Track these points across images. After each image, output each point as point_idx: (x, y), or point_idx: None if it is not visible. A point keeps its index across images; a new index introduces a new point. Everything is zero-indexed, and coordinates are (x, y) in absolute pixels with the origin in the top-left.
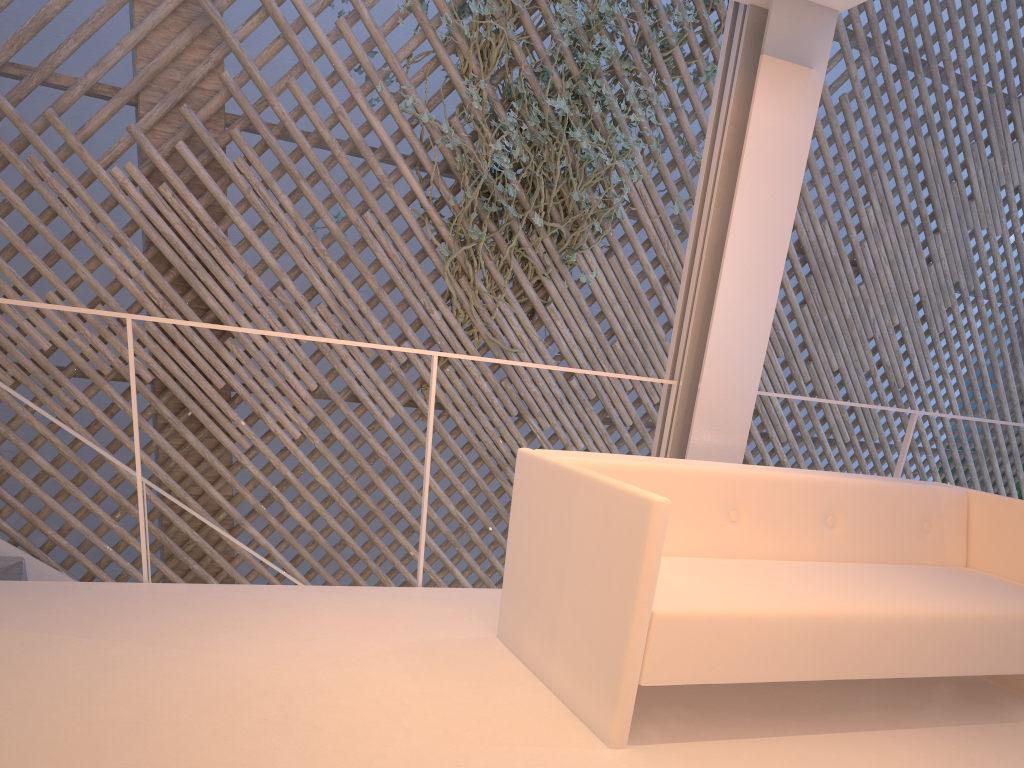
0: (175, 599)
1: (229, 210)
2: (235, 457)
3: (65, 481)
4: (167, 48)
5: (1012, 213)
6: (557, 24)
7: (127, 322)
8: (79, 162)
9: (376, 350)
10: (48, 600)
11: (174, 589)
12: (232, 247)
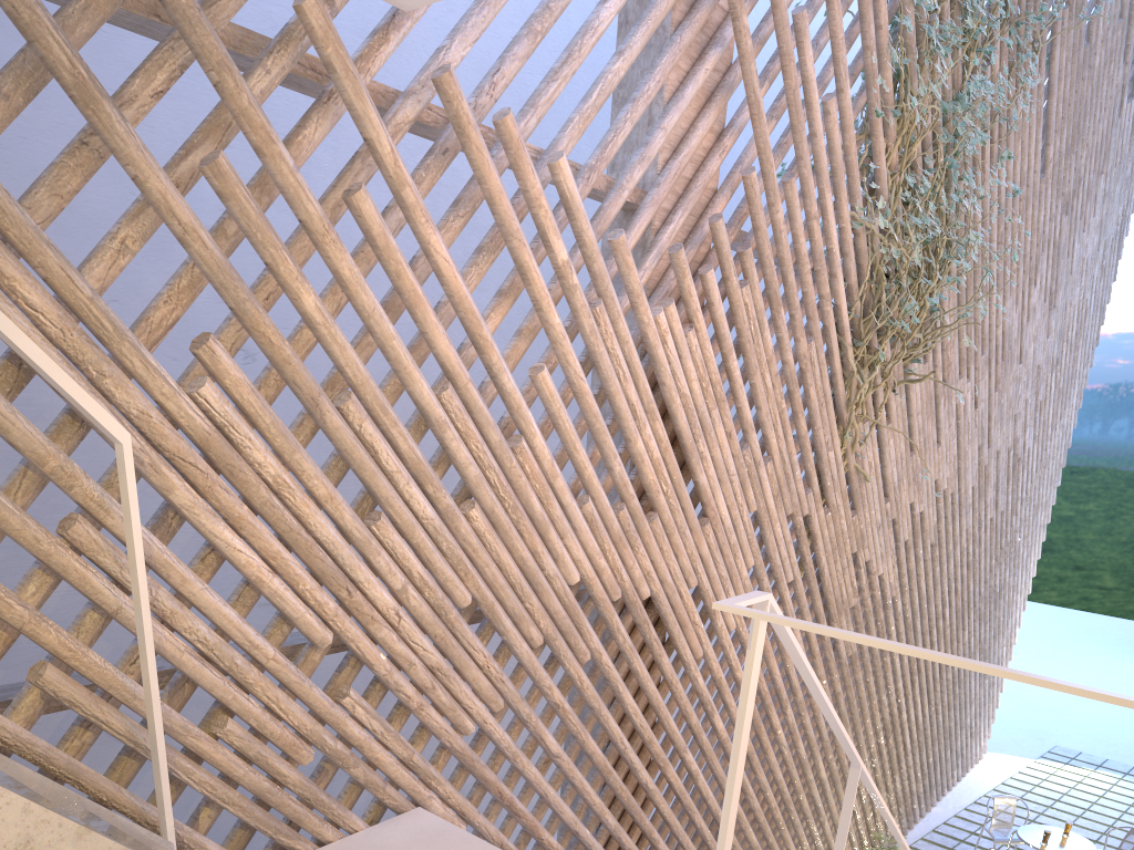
0: None
1: (731, 354)
2: (690, 670)
3: (567, 759)
4: (696, 133)
5: (1080, 282)
6: (959, 108)
7: None
8: None
9: (792, 504)
10: None
11: None
12: (726, 402)
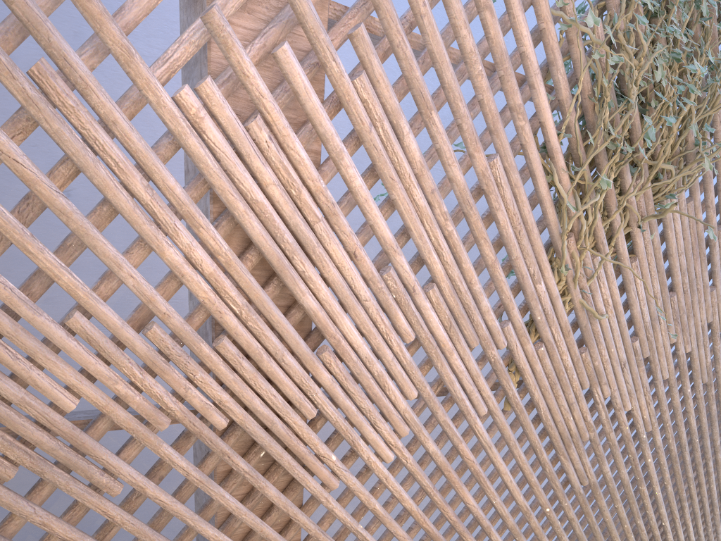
0: None
1: (342, 159)
2: (320, 502)
3: None
4: None
5: None
6: None
7: None
8: None
9: (479, 337)
10: None
11: None
12: (341, 216)
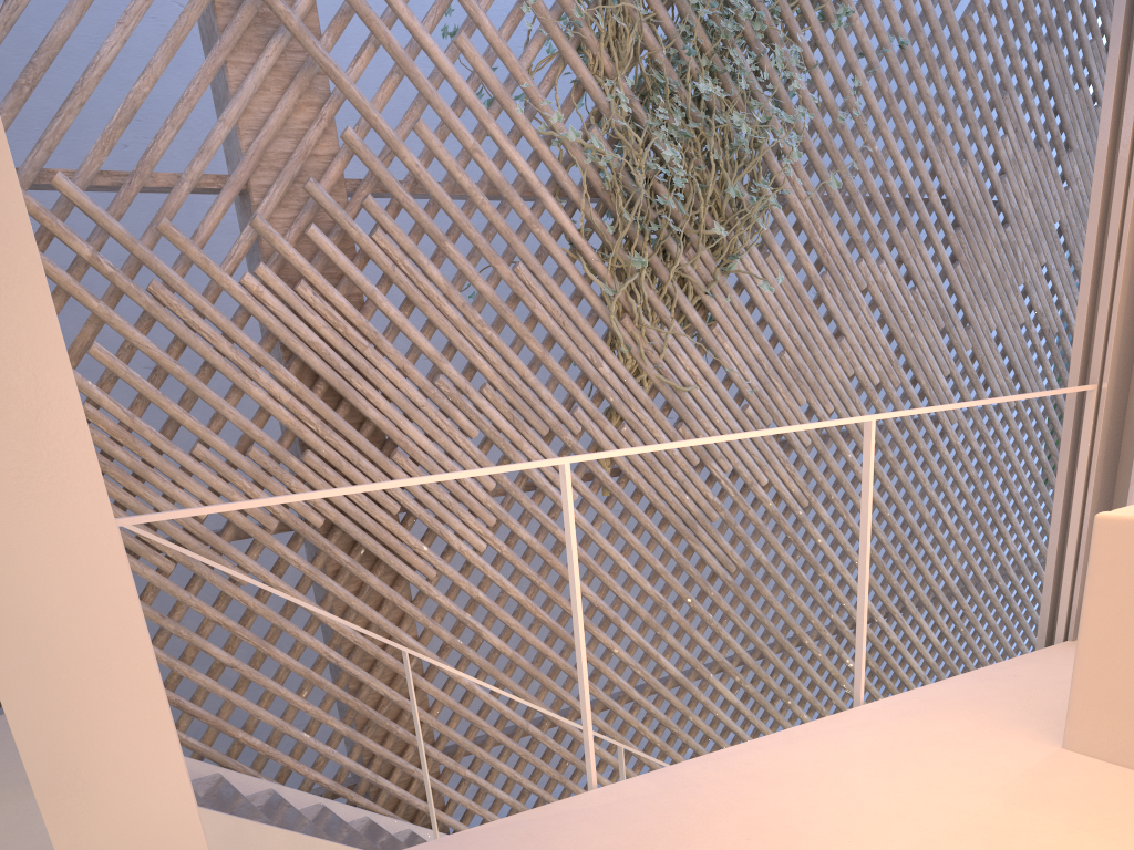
0: (669, 802)
1: (376, 297)
2: (422, 590)
3: (248, 669)
4: (274, 113)
5: None
6: None
7: (565, 468)
8: (85, 279)
9: (549, 425)
10: (548, 848)
11: (642, 788)
12: (385, 341)
